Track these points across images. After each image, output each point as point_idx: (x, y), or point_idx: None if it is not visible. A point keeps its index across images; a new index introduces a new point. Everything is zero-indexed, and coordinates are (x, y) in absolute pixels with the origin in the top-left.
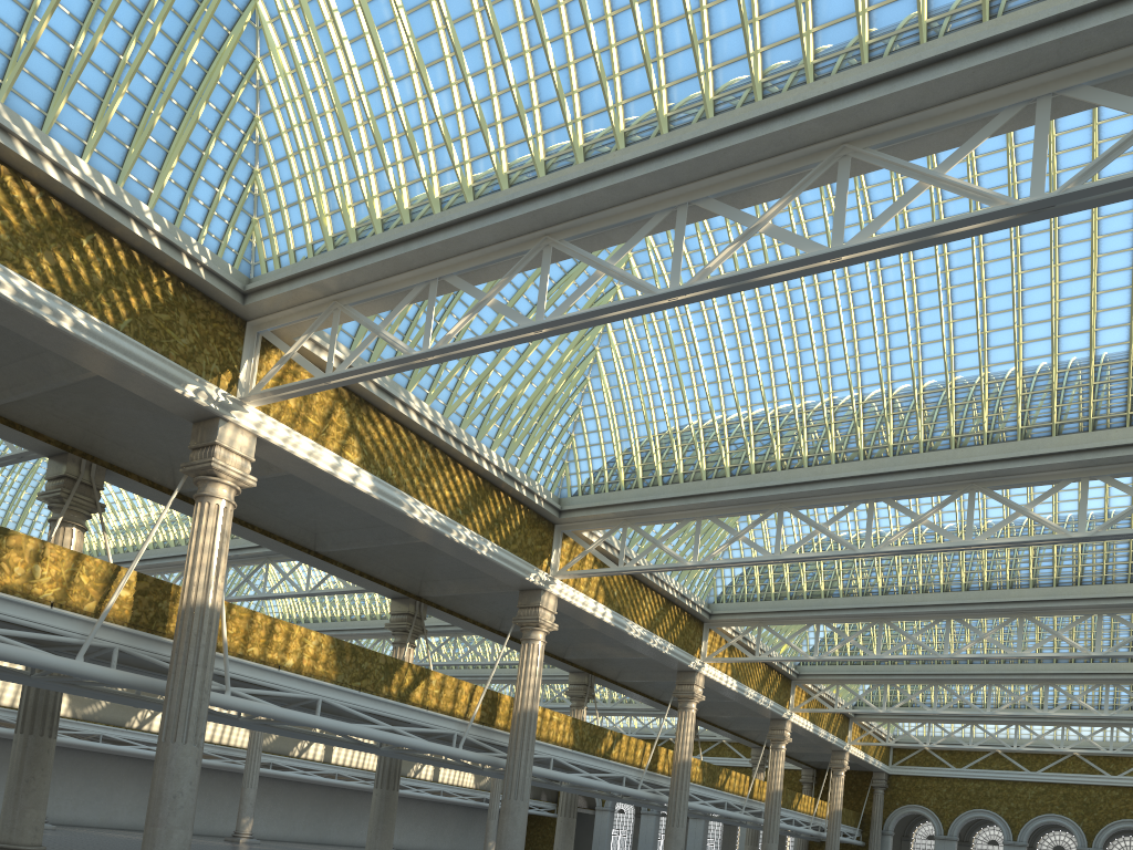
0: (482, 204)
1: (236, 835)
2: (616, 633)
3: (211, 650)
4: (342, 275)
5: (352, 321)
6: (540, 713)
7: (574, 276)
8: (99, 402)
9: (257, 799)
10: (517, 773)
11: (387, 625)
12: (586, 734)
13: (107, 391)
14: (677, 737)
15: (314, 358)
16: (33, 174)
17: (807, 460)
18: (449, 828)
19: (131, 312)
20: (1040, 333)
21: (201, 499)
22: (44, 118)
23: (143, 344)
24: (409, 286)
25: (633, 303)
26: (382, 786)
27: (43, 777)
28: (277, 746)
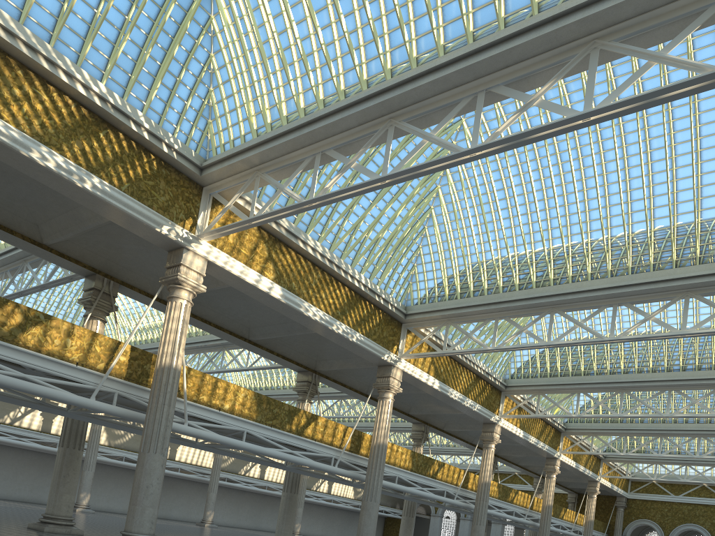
0: (349, 99)
1: (203, 521)
2: (442, 396)
3: (174, 395)
4: (260, 152)
5: (271, 188)
6: (390, 446)
7: (416, 157)
8: (114, 241)
9: (217, 500)
10: (372, 484)
11: (294, 389)
12: (420, 462)
13: (118, 233)
14: (481, 466)
15: (246, 211)
16: (70, 91)
17: (571, 278)
18: (337, 523)
19: (129, 179)
20: None
21: (171, 299)
22: (78, 57)
23: (136, 200)
24: (303, 158)
25: (445, 159)
26: (287, 490)
27: (74, 474)
28: (230, 467)
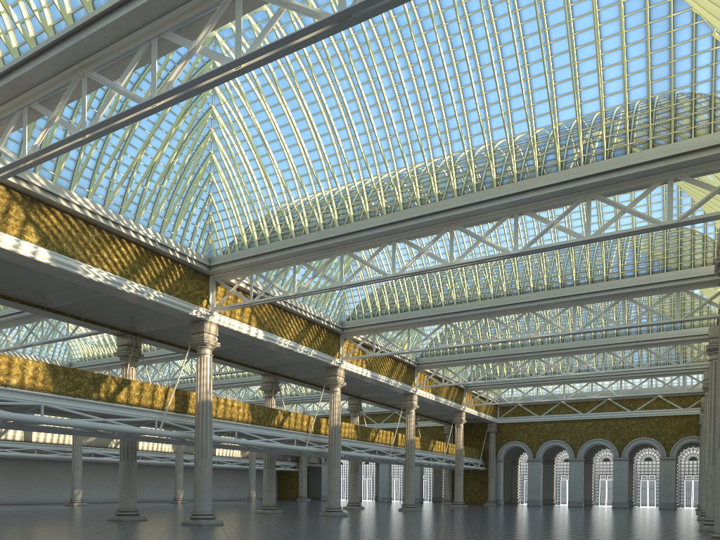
0: (33, 48)
1: (71, 501)
2: (271, 346)
3: None
4: None
5: (14, 144)
6: (223, 402)
7: None
8: None
9: (89, 477)
10: (201, 442)
11: (116, 354)
12: (262, 413)
13: None
14: (330, 411)
15: None
16: None
17: (353, 218)
18: (227, 484)
19: None
20: (478, 117)
21: None
22: None
23: None
24: (13, 113)
25: (130, 111)
26: (124, 459)
27: None
28: (95, 441)
